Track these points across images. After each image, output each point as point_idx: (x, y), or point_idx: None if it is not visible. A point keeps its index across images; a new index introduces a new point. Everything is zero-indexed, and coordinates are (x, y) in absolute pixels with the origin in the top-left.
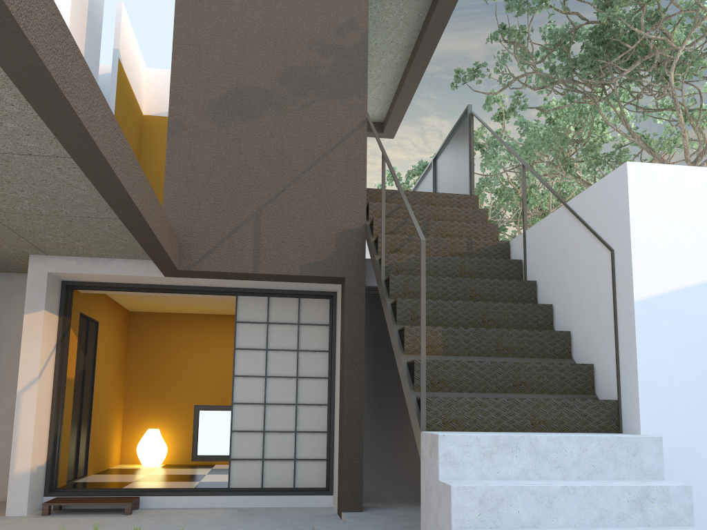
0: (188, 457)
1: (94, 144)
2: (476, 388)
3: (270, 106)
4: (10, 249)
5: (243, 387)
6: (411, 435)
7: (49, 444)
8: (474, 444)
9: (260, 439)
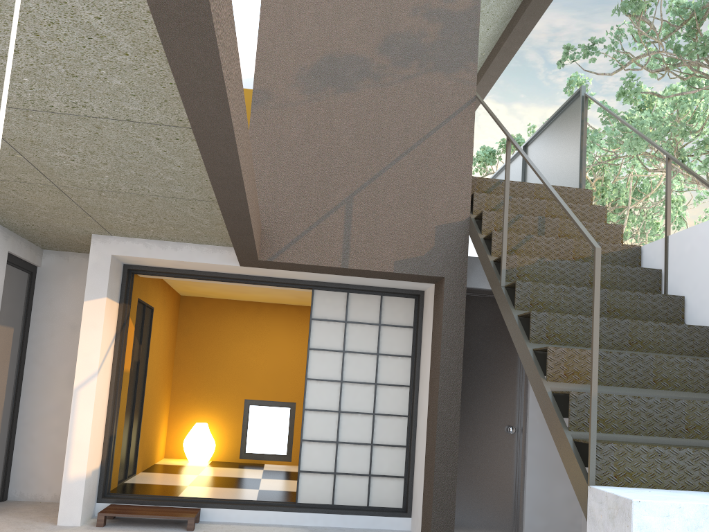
0: (236, 454)
1: (226, 110)
2: (642, 430)
3: (368, 77)
4: (72, 227)
5: (316, 392)
6: (504, 457)
7: (104, 444)
8: (676, 515)
9: (333, 450)
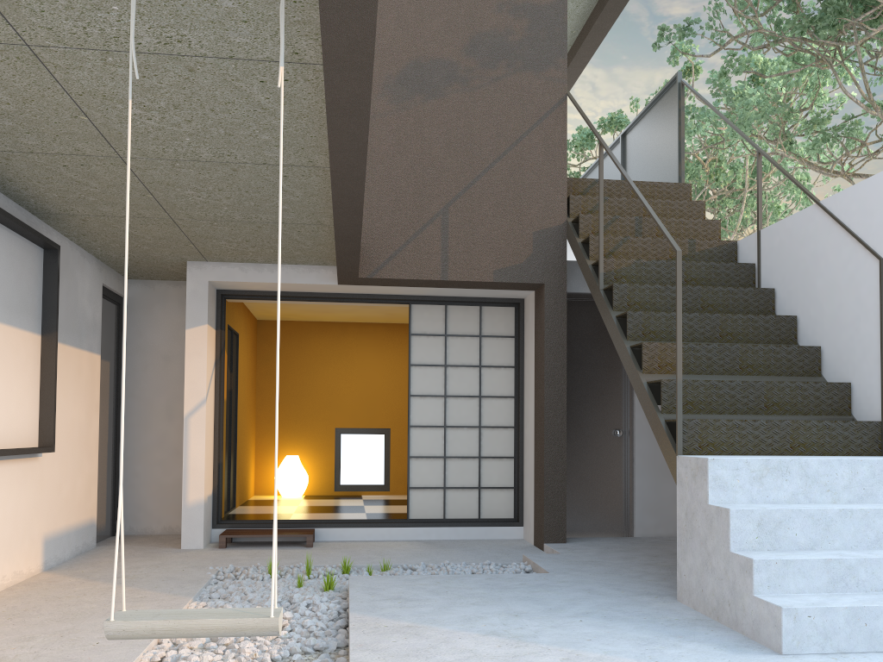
0: (331, 487)
1: (364, 160)
2: (726, 409)
3: (456, 82)
4: (169, 256)
5: (420, 408)
6: (612, 460)
7: (214, 472)
8: (744, 468)
9: (441, 465)
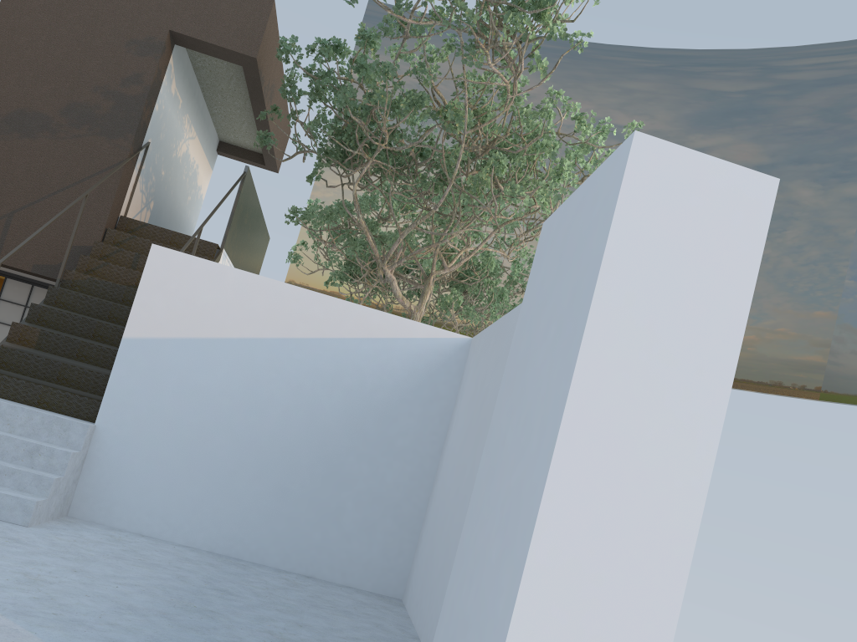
0: None
1: None
2: (29, 373)
3: (47, 131)
4: None
5: None
6: None
7: None
8: None
9: None
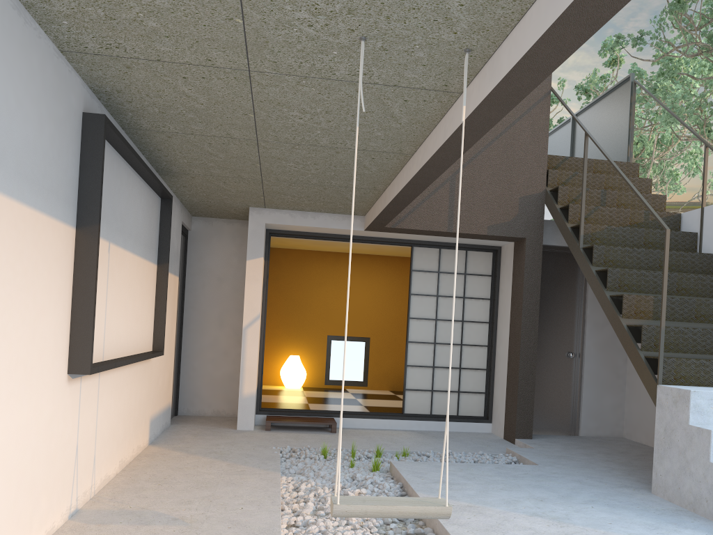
0: (322, 381)
1: (458, 156)
2: (689, 349)
3: None
4: (238, 203)
5: (416, 328)
6: (565, 375)
7: (258, 371)
8: None
9: (430, 373)
